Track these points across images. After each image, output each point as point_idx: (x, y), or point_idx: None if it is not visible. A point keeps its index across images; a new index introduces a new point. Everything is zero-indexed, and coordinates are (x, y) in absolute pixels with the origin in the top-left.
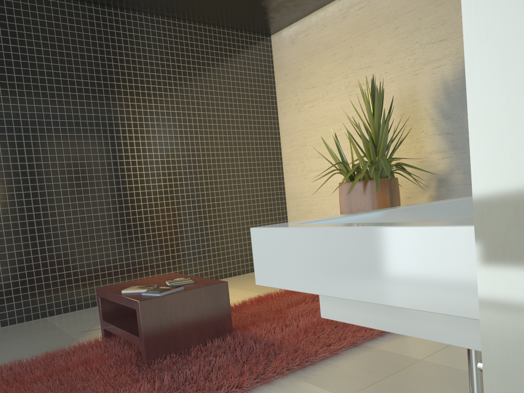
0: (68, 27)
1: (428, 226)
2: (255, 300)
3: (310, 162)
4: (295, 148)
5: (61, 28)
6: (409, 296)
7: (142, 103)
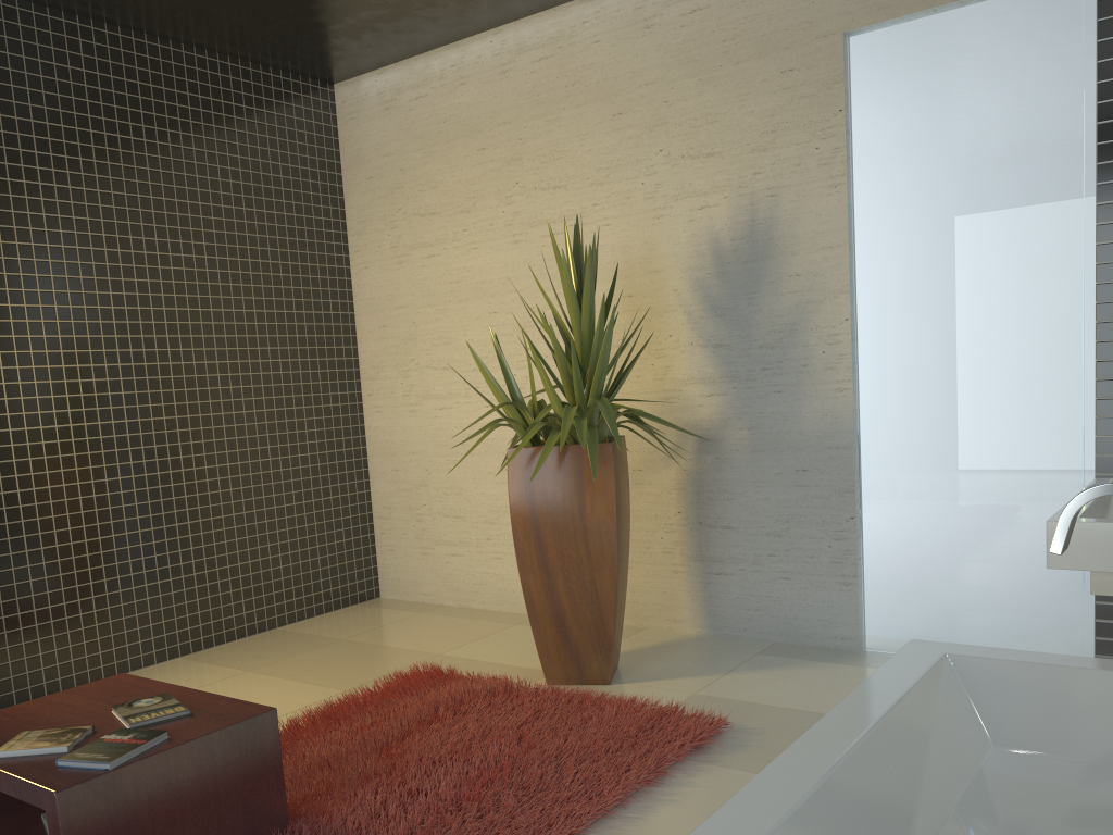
0: None
1: None
2: (321, 715)
3: (426, 378)
4: (390, 344)
5: None
6: None
7: (15, 226)
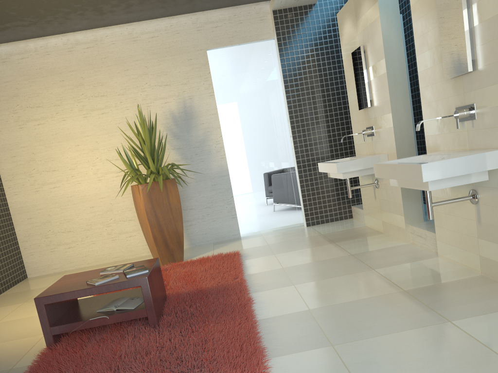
0: None
1: (480, 153)
2: None
3: (43, 176)
4: (20, 163)
5: None
6: (476, 169)
7: None
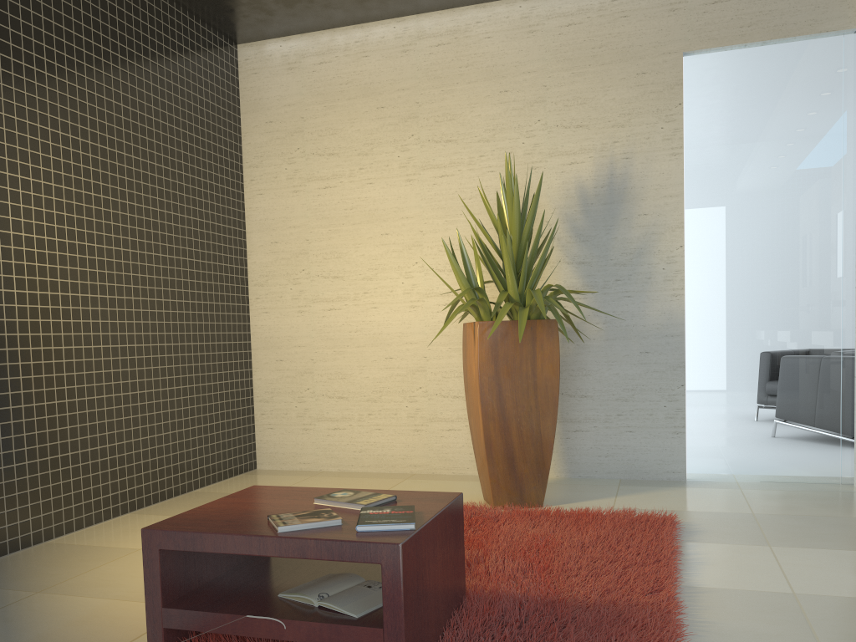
0: None
1: None
2: None
3: (316, 284)
4: (282, 257)
5: None
6: None
7: (27, 106)
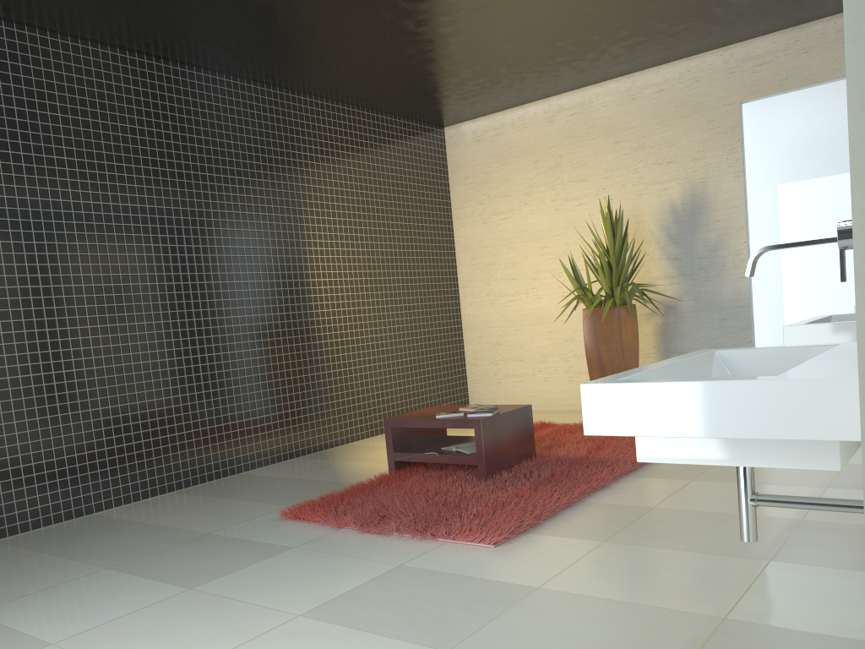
0: (256, 116)
1: None
2: None
3: (501, 285)
4: (478, 267)
5: (249, 117)
6: None
7: (325, 210)
